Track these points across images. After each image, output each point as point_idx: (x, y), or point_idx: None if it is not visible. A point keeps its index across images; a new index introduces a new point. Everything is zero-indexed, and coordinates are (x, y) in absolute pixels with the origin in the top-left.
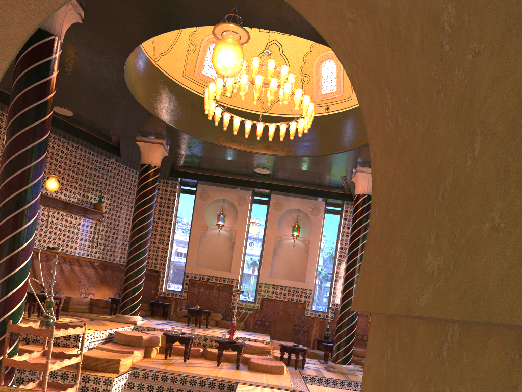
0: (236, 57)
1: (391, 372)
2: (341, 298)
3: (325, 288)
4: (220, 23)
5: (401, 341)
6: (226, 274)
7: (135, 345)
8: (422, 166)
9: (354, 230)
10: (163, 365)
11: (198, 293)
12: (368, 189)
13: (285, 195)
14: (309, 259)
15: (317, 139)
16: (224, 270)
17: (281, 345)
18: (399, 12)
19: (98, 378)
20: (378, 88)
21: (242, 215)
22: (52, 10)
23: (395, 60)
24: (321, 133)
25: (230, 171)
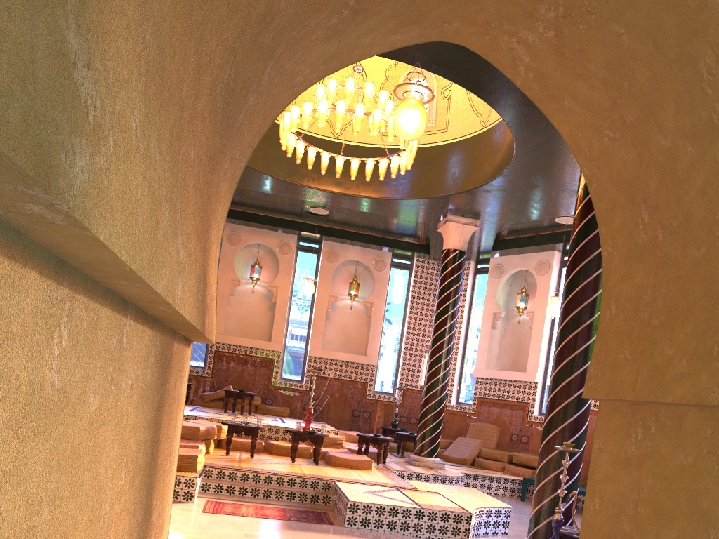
0: (423, 122)
1: (646, 450)
2: (427, 377)
3: (391, 363)
4: (408, 84)
5: (661, 424)
6: (264, 344)
7: (190, 438)
8: (697, 285)
9: (443, 294)
10: (233, 462)
11: (227, 370)
12: (461, 243)
13: (342, 243)
14: (371, 325)
15: (402, 178)
16: (260, 339)
17: (360, 435)
18: (680, 155)
19: (177, 479)
20: (629, 200)
21: (286, 266)
22: (304, 89)
23: (663, 188)
24: (408, 171)
25: (274, 209)
